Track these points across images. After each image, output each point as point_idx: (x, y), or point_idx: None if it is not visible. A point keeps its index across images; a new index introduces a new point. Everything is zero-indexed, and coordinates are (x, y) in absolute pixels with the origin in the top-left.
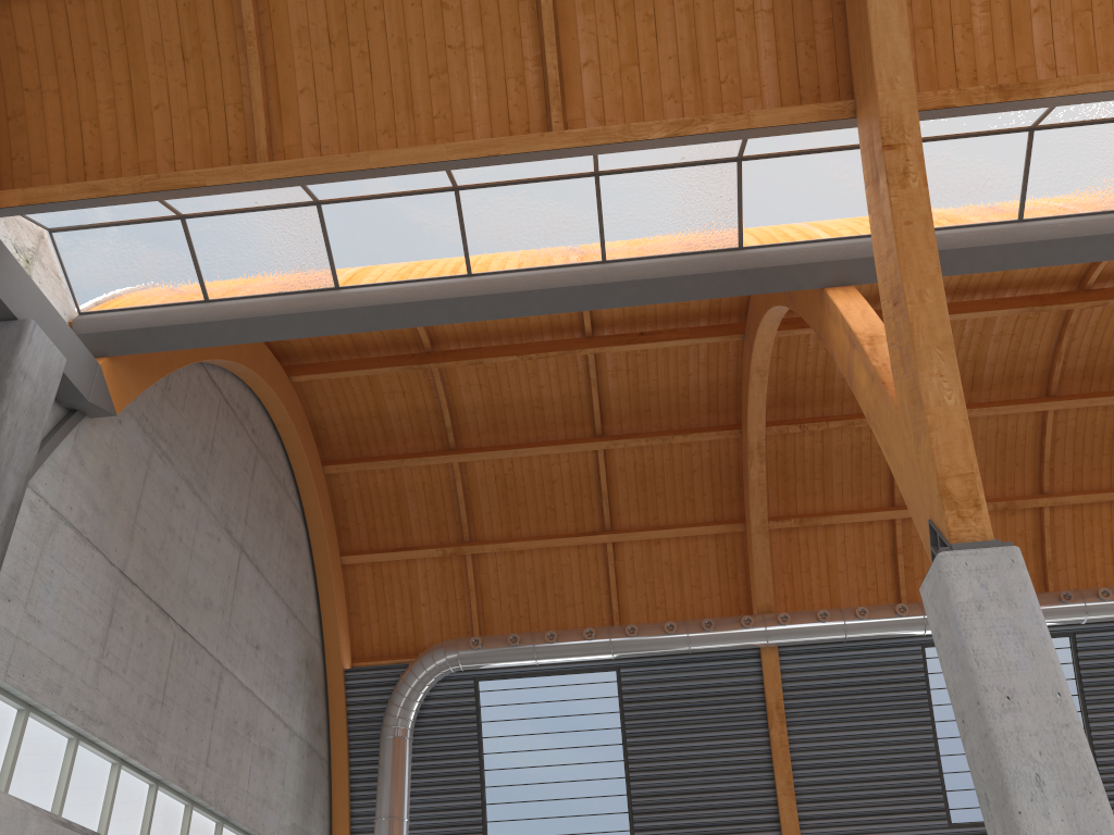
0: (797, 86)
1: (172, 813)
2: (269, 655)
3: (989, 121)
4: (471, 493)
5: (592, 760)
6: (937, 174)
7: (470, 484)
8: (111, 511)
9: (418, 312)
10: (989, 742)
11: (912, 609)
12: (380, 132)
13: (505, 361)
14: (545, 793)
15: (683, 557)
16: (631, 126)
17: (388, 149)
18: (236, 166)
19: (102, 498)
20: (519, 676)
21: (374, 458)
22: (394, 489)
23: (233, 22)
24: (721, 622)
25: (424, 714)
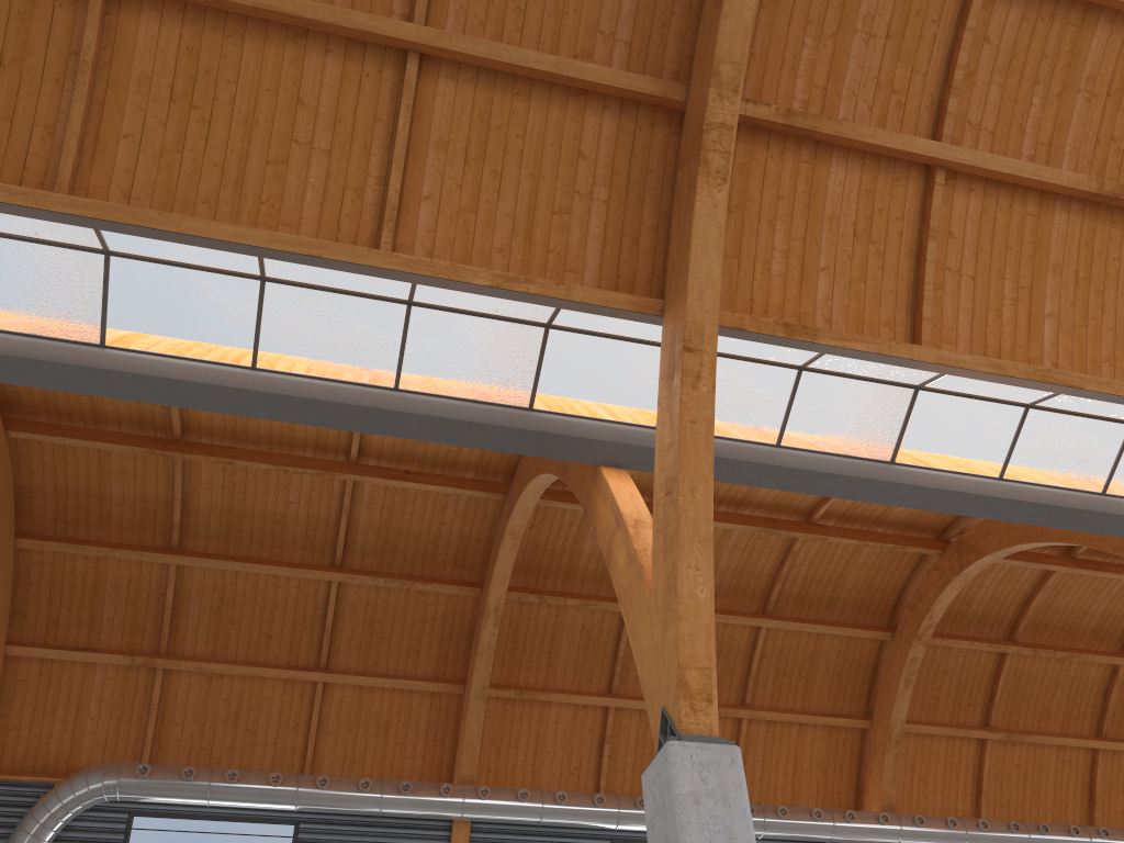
0: (616, 274)
1: None
2: None
3: (769, 351)
4: (182, 600)
5: None
6: (717, 386)
7: (183, 591)
8: None
9: (187, 392)
10: None
11: (609, 801)
12: (200, 200)
13: (258, 467)
14: None
15: (395, 710)
16: (458, 267)
17: (206, 219)
18: (29, 189)
19: None
20: (183, 817)
21: (80, 541)
22: (93, 580)
23: (69, 46)
24: (420, 786)
25: None
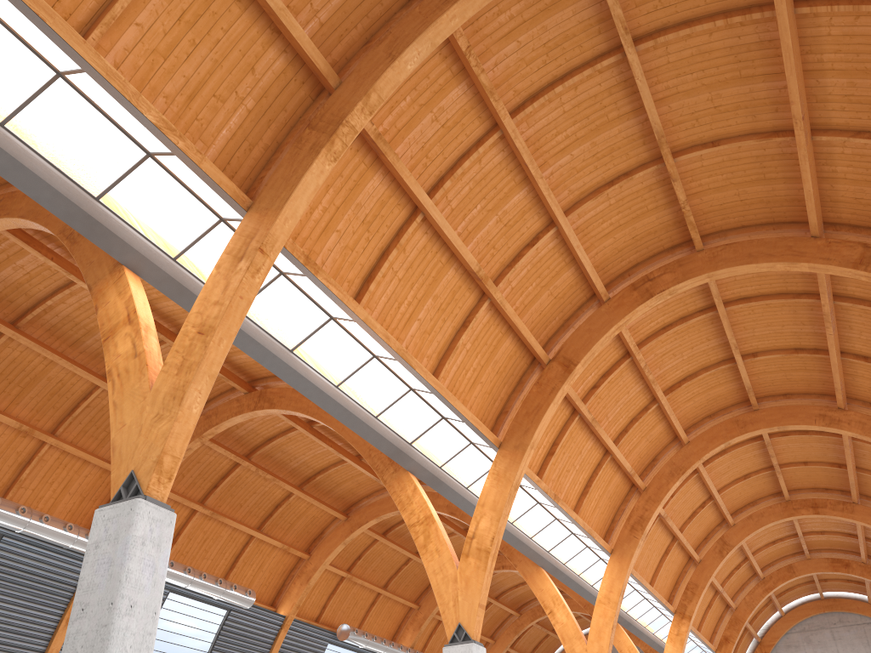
0: (228, 162)
1: None
2: None
3: None
4: None
5: None
6: None
7: None
8: None
9: None
10: (106, 630)
11: None
12: None
13: None
14: None
15: None
16: (141, 97)
17: None
18: None
19: None
20: None
21: None
22: None
23: None
24: None
25: None
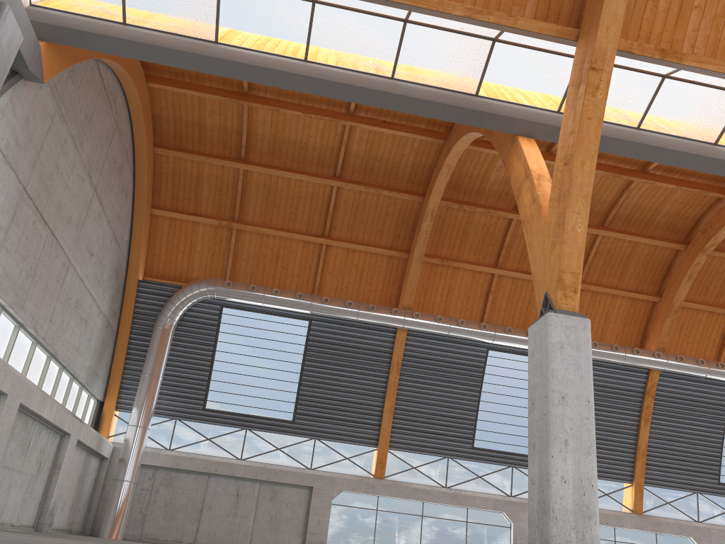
0: (548, 8)
1: (24, 345)
2: (97, 261)
3: (644, 64)
4: (246, 190)
5: (281, 369)
6: None
7: (247, 185)
8: (25, 147)
9: (266, 75)
10: (546, 418)
11: (489, 327)
12: None
13: (293, 114)
14: (248, 381)
15: (366, 264)
16: (444, 2)
17: None
18: None
19: (22, 137)
20: (249, 310)
21: (189, 151)
22: (196, 175)
23: None
24: (380, 308)
25: (184, 319)
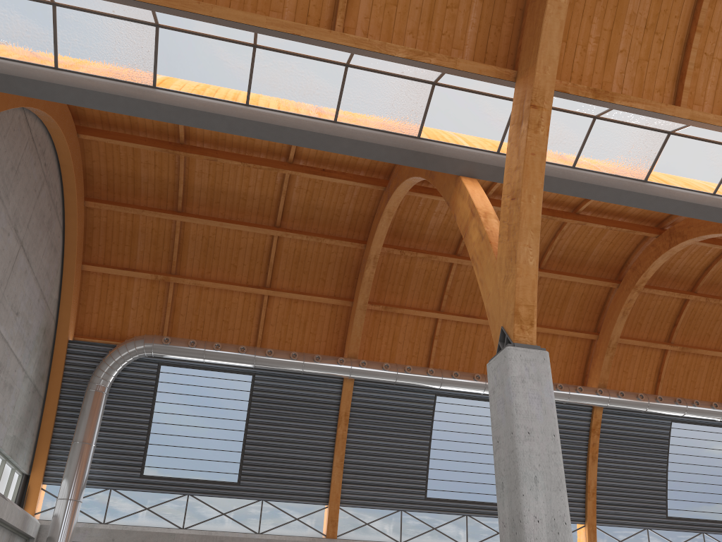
0: (485, 51)
1: None
2: (23, 320)
3: (576, 106)
4: (184, 243)
5: (224, 427)
6: None
7: (184, 237)
8: None
9: (207, 119)
10: (513, 455)
11: (436, 372)
12: None
13: (232, 164)
14: (189, 443)
15: (310, 314)
16: (386, 44)
17: (227, 7)
18: None
19: None
20: (189, 367)
21: (123, 204)
22: (131, 228)
23: None
24: (326, 358)
25: (119, 380)
